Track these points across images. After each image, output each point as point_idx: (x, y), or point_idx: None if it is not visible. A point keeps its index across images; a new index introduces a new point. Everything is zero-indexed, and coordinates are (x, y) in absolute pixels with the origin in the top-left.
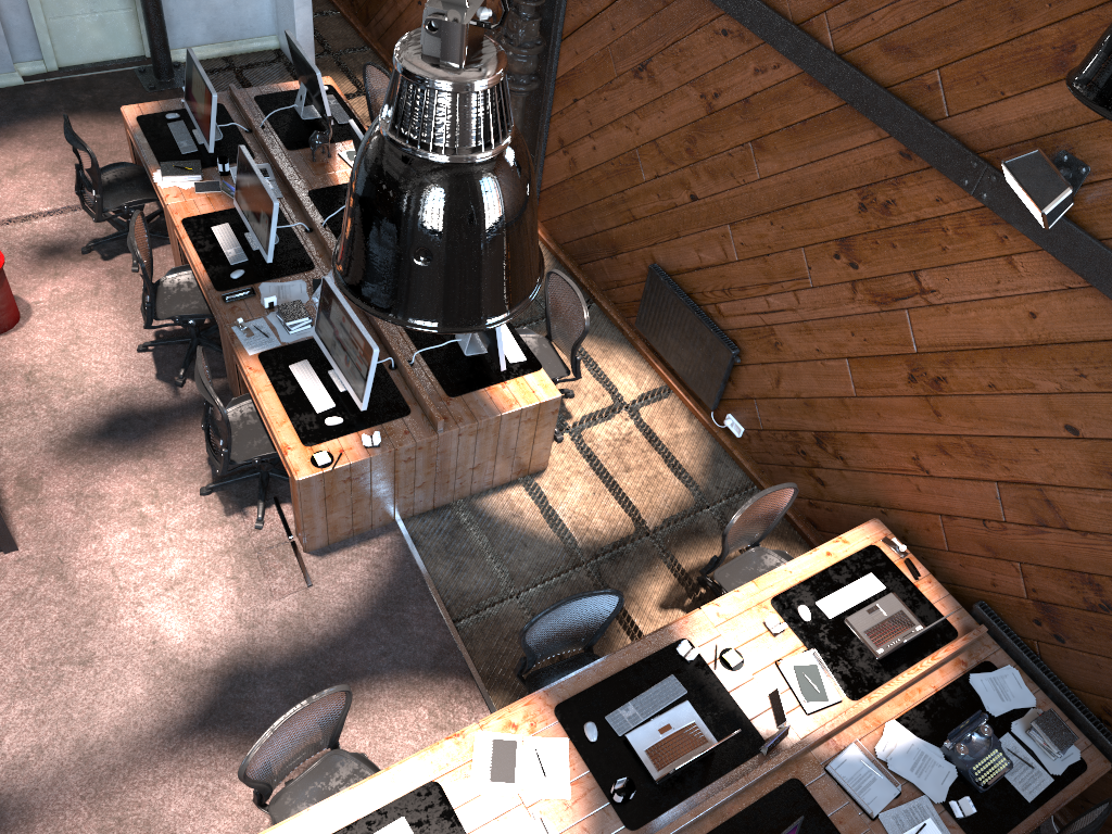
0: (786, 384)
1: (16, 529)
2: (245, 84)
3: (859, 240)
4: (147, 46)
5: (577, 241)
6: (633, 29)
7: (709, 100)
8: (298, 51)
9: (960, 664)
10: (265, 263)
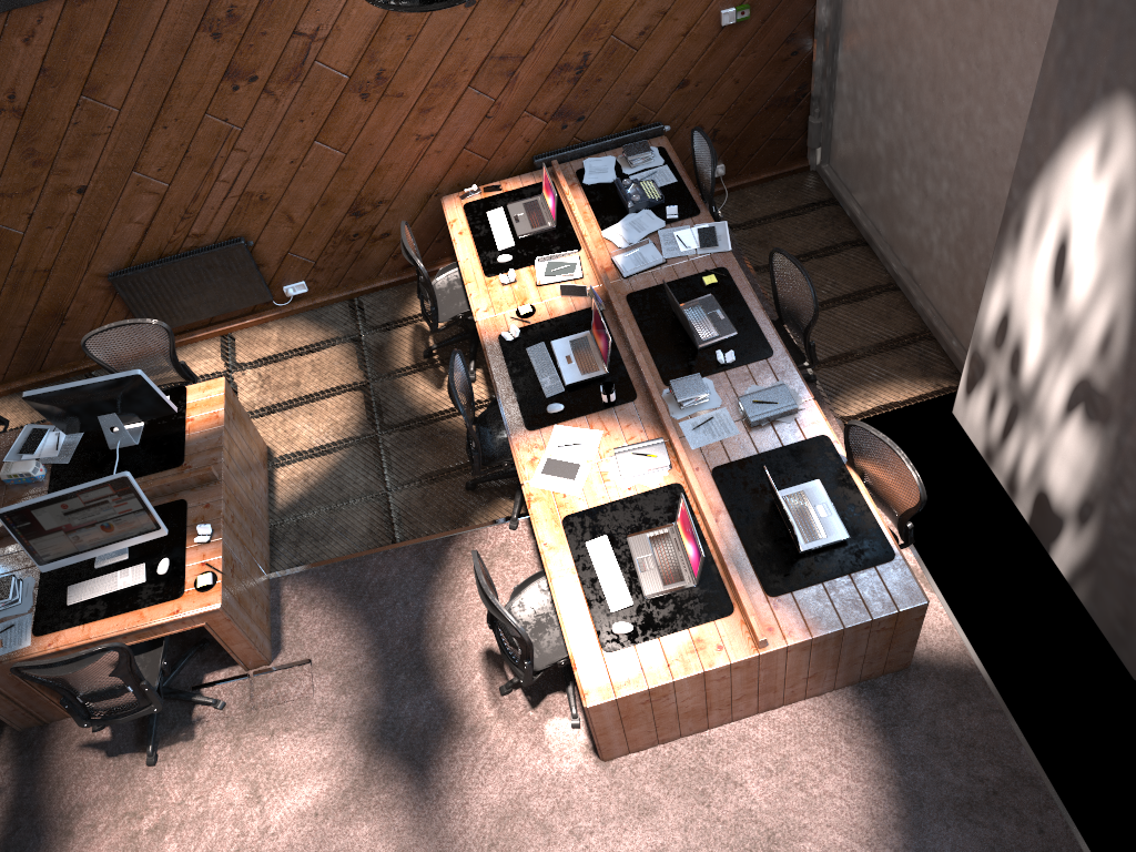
0: (298, 212)
1: None
2: None
3: (238, 58)
4: None
5: (15, 357)
6: None
7: (10, 107)
8: None
9: (573, 186)
10: None
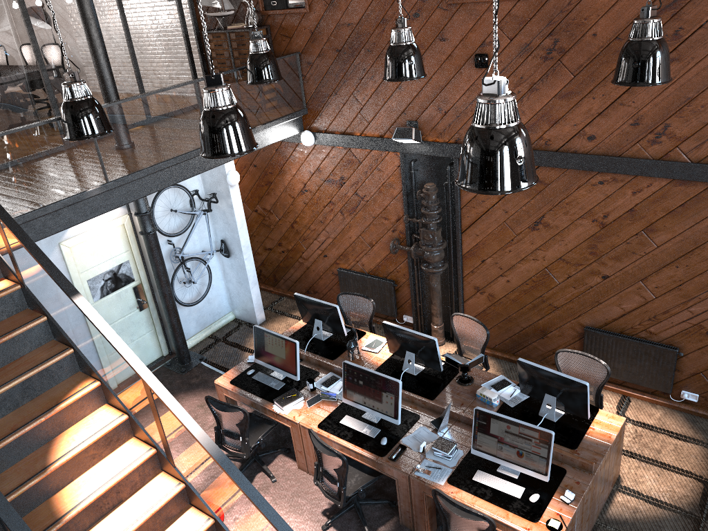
0: None
1: None
2: (234, 344)
3: None
4: (163, 348)
5: (507, 340)
6: (523, 206)
7: (600, 220)
8: (312, 301)
9: None
10: (391, 427)
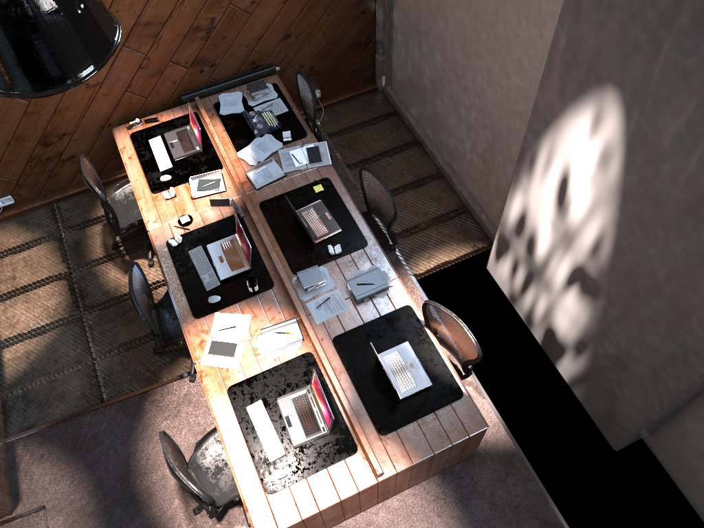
0: None
1: None
2: None
3: None
4: None
5: None
6: None
7: None
8: None
9: (213, 116)
10: None
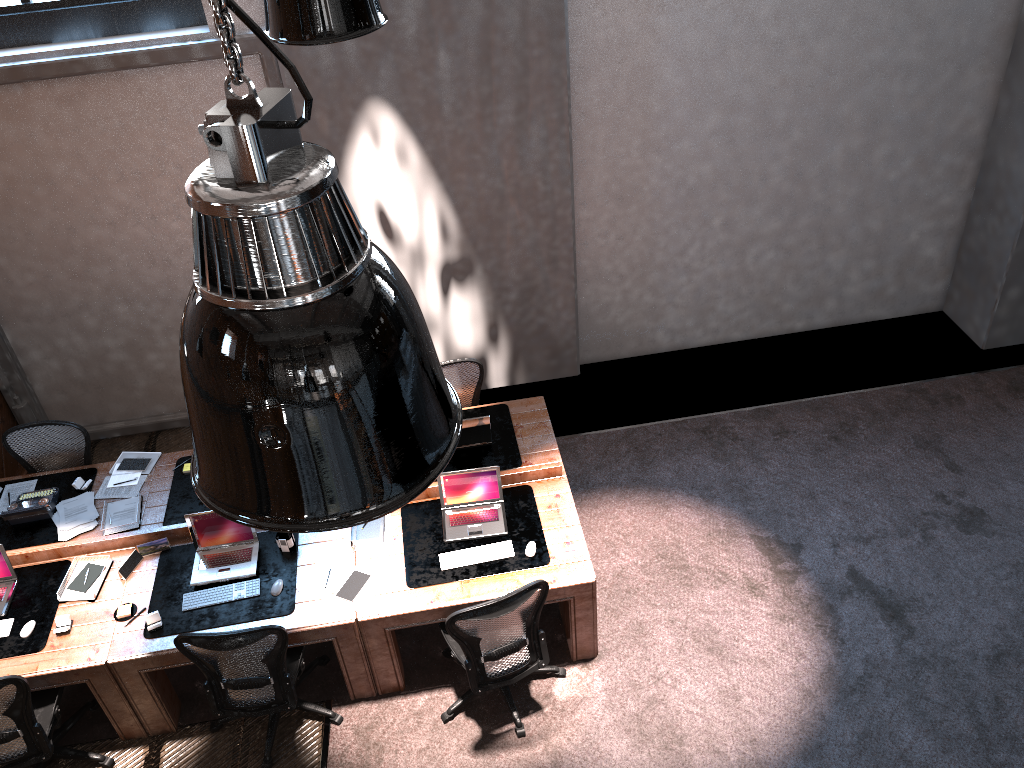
0: None
1: None
2: None
3: None
4: None
5: None
6: None
7: None
8: None
9: None
10: None
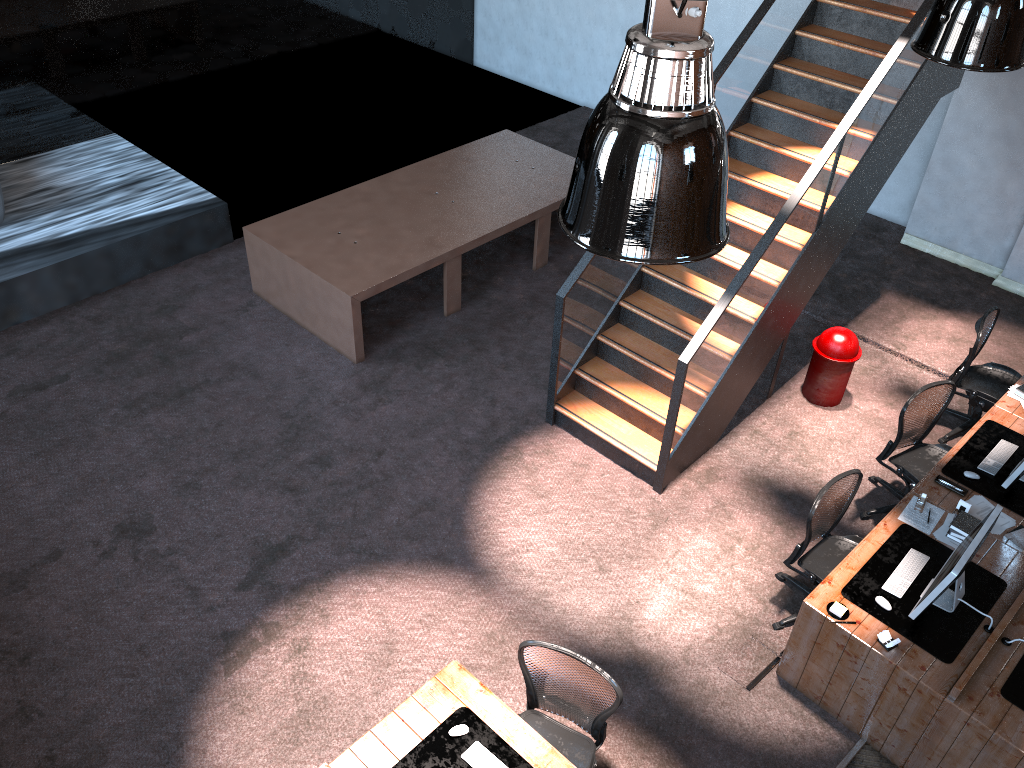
0: None
1: (673, 486)
2: None
3: None
4: None
5: None
6: None
7: None
8: None
9: None
10: (1004, 488)
